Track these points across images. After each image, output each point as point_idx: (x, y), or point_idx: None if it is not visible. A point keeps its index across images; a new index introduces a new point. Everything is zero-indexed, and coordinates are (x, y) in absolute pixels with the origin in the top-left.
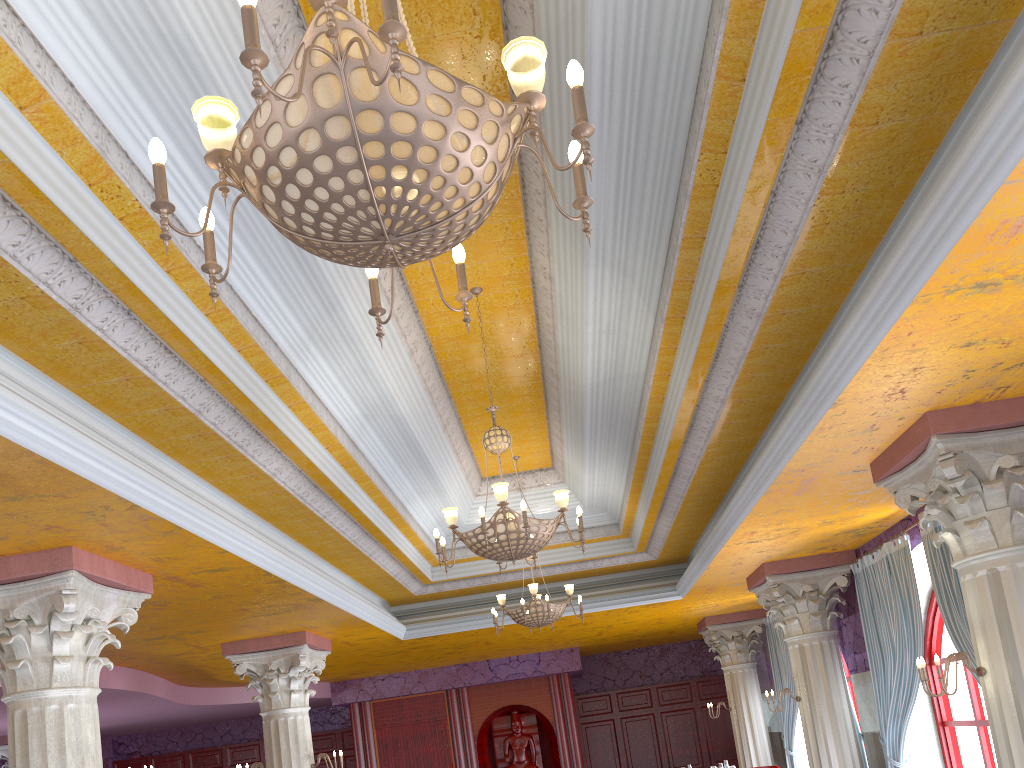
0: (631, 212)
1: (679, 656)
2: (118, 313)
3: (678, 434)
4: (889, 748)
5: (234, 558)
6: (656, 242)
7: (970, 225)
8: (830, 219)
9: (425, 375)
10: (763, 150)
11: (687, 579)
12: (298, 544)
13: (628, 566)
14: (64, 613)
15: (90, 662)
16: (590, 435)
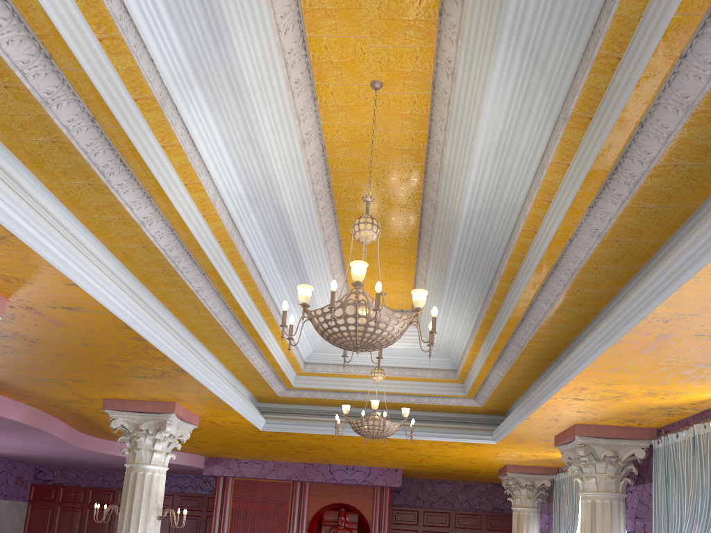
0: None
1: (477, 493)
2: None
3: (540, 274)
4: None
5: (86, 297)
6: (587, 7)
7: None
8: None
9: (314, 177)
10: None
11: (505, 426)
12: (174, 318)
13: (456, 408)
14: None
15: None
16: (452, 274)
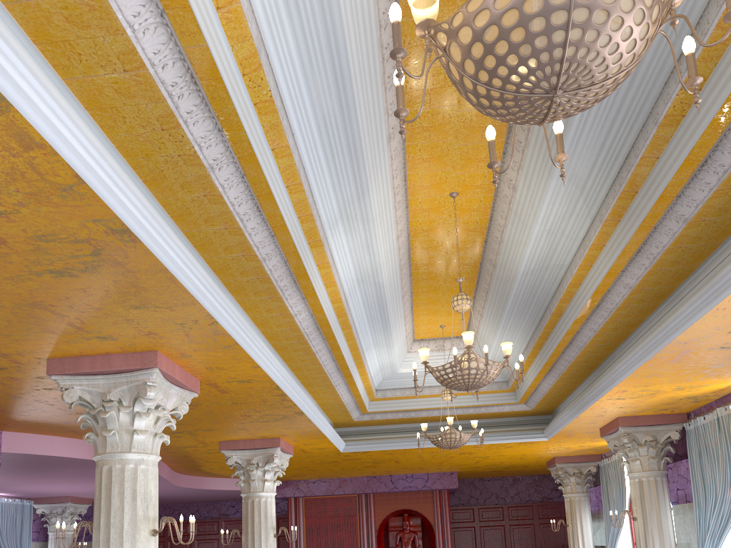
0: (598, 137)
1: (526, 485)
2: (236, 175)
3: (585, 312)
4: None
5: (261, 373)
6: (612, 161)
7: None
8: None
9: (401, 256)
10: None
11: (556, 425)
12: (290, 372)
13: (509, 413)
14: (146, 399)
15: (157, 437)
16: (508, 311)
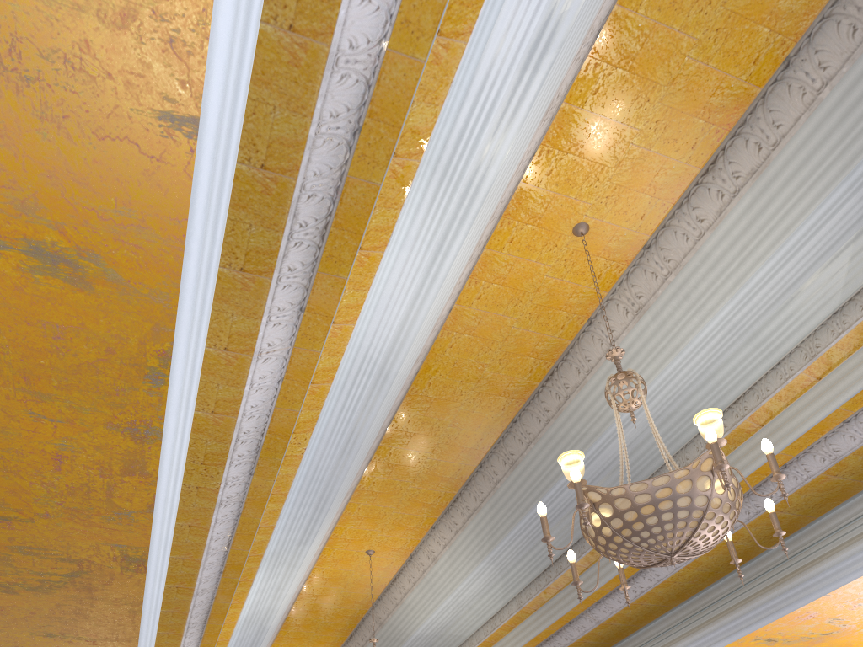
0: (534, 538)
1: None
2: (233, 513)
3: None
4: None
5: None
6: (541, 560)
7: (795, 609)
8: (678, 580)
9: (292, 600)
10: None
11: None
12: None
13: None
14: None
15: None
16: None
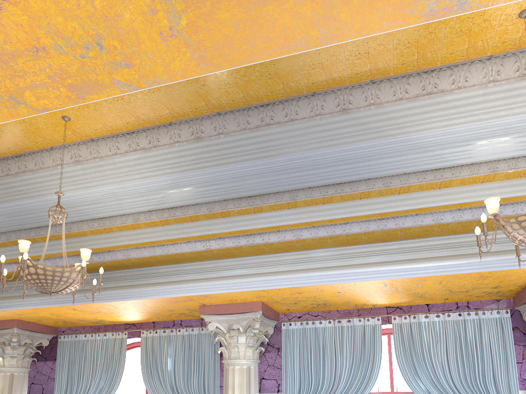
0: None
1: None
2: None
3: None
4: None
5: None
6: None
7: (89, 303)
8: None
9: None
10: (49, 254)
11: None
12: None
13: None
14: None
15: None
16: None
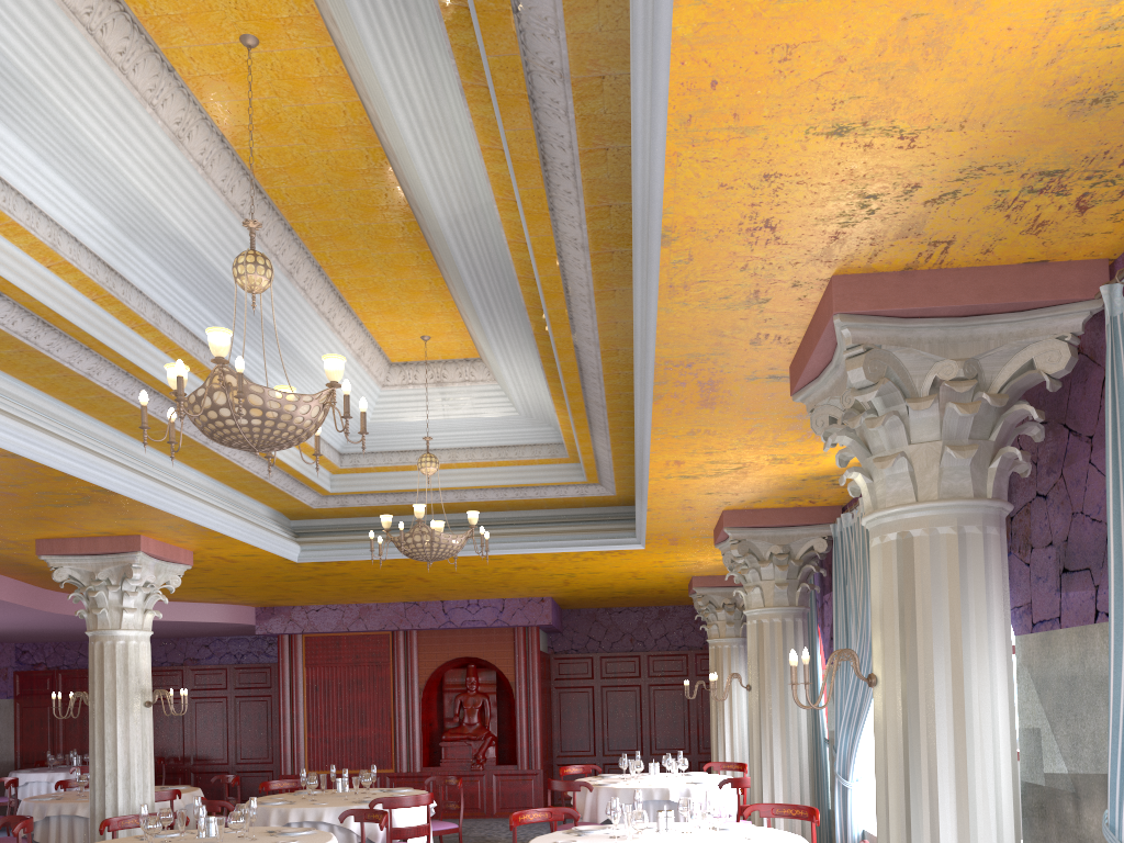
0: None
1: (679, 622)
2: None
3: (556, 304)
4: (839, 762)
5: None
6: None
7: None
8: None
9: (222, 183)
10: None
11: (638, 523)
12: (83, 414)
13: (582, 501)
14: None
15: None
16: (482, 306)
